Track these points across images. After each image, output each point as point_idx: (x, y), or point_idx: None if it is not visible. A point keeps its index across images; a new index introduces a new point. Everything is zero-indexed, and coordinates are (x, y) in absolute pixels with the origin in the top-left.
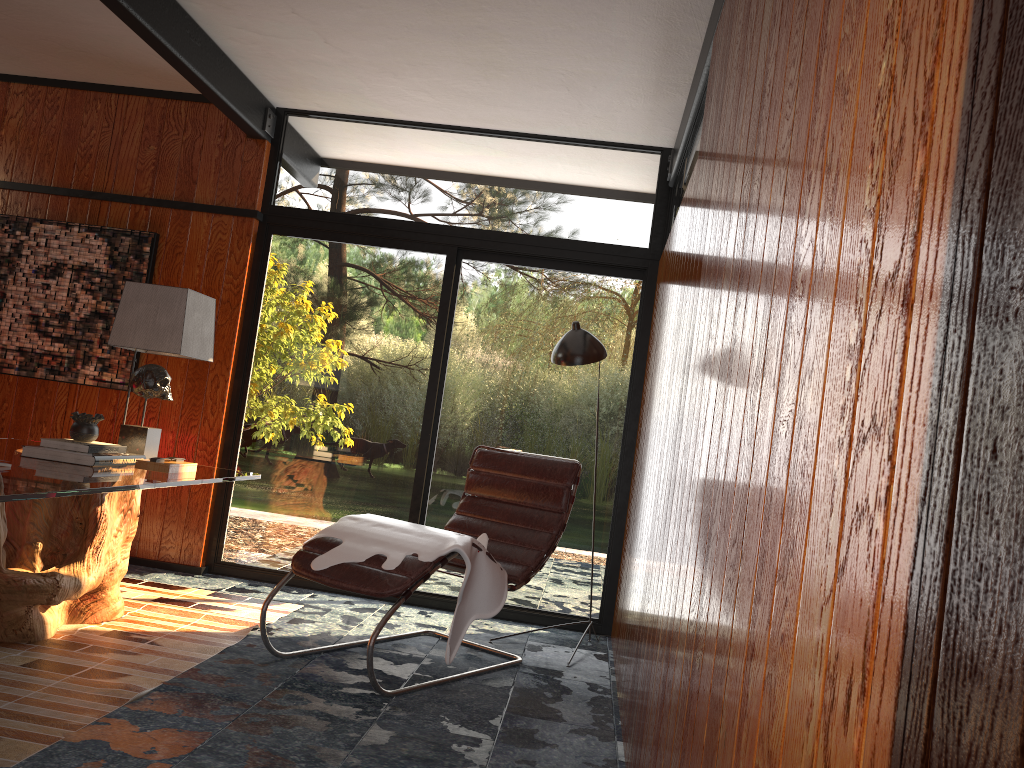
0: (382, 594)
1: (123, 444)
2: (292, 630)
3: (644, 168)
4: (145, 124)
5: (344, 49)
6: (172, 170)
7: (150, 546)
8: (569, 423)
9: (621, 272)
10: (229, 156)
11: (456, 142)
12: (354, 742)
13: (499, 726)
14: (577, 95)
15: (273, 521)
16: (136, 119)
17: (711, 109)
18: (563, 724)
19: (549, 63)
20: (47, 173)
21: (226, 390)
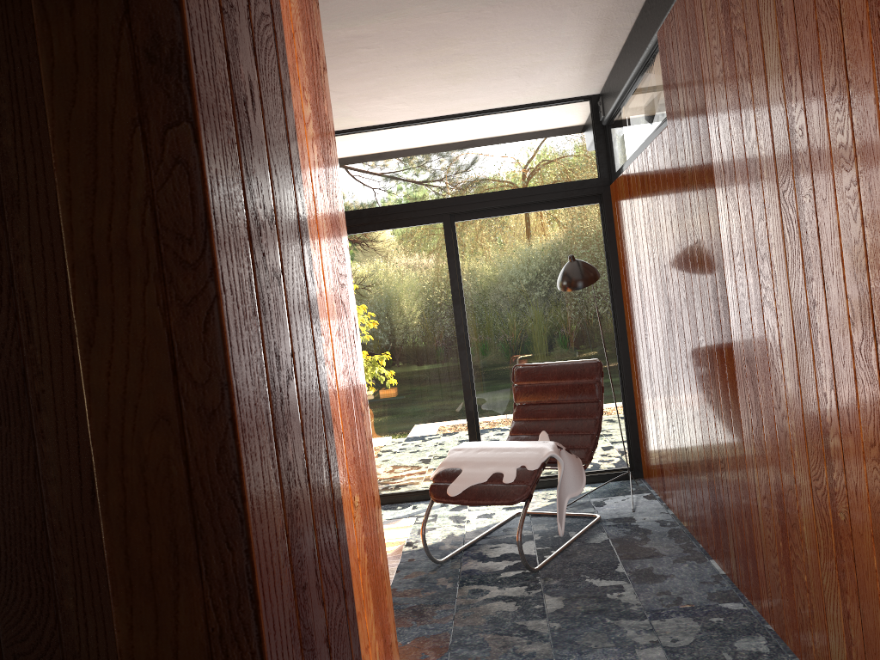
0: (514, 502)
1: None
2: (426, 539)
3: (579, 115)
4: None
5: (341, 91)
6: None
7: None
8: (570, 327)
9: (581, 201)
10: None
11: (426, 131)
12: (543, 611)
13: (625, 572)
14: (526, 78)
15: None
16: None
17: (680, 96)
18: (665, 558)
19: (507, 64)
20: None
21: None
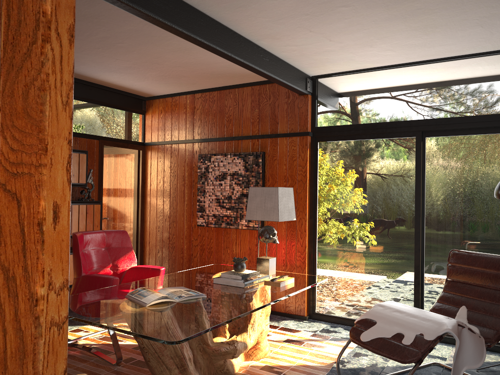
0: (404, 362)
1: (259, 267)
2: (355, 362)
3: None
4: (251, 99)
5: (340, 41)
6: (266, 119)
7: (281, 305)
8: None
9: None
10: (291, 106)
11: (412, 71)
12: None
13: None
14: (488, 28)
15: (339, 292)
16: (247, 98)
17: None
18: None
19: (466, 15)
20: (214, 132)
21: (306, 225)
